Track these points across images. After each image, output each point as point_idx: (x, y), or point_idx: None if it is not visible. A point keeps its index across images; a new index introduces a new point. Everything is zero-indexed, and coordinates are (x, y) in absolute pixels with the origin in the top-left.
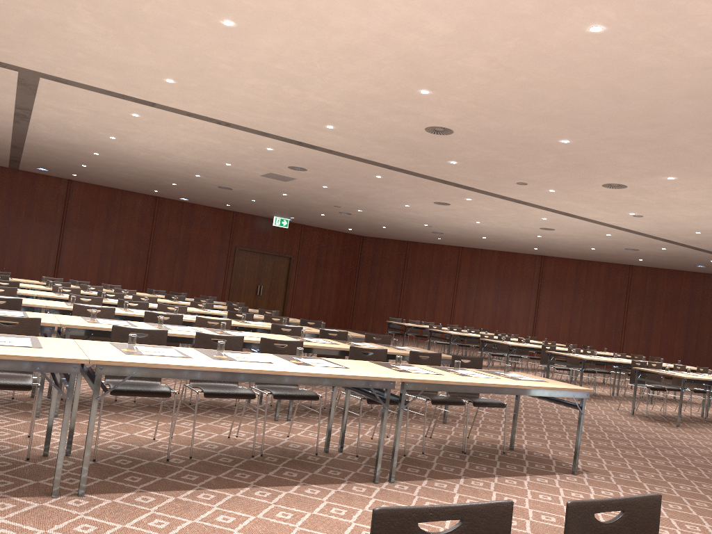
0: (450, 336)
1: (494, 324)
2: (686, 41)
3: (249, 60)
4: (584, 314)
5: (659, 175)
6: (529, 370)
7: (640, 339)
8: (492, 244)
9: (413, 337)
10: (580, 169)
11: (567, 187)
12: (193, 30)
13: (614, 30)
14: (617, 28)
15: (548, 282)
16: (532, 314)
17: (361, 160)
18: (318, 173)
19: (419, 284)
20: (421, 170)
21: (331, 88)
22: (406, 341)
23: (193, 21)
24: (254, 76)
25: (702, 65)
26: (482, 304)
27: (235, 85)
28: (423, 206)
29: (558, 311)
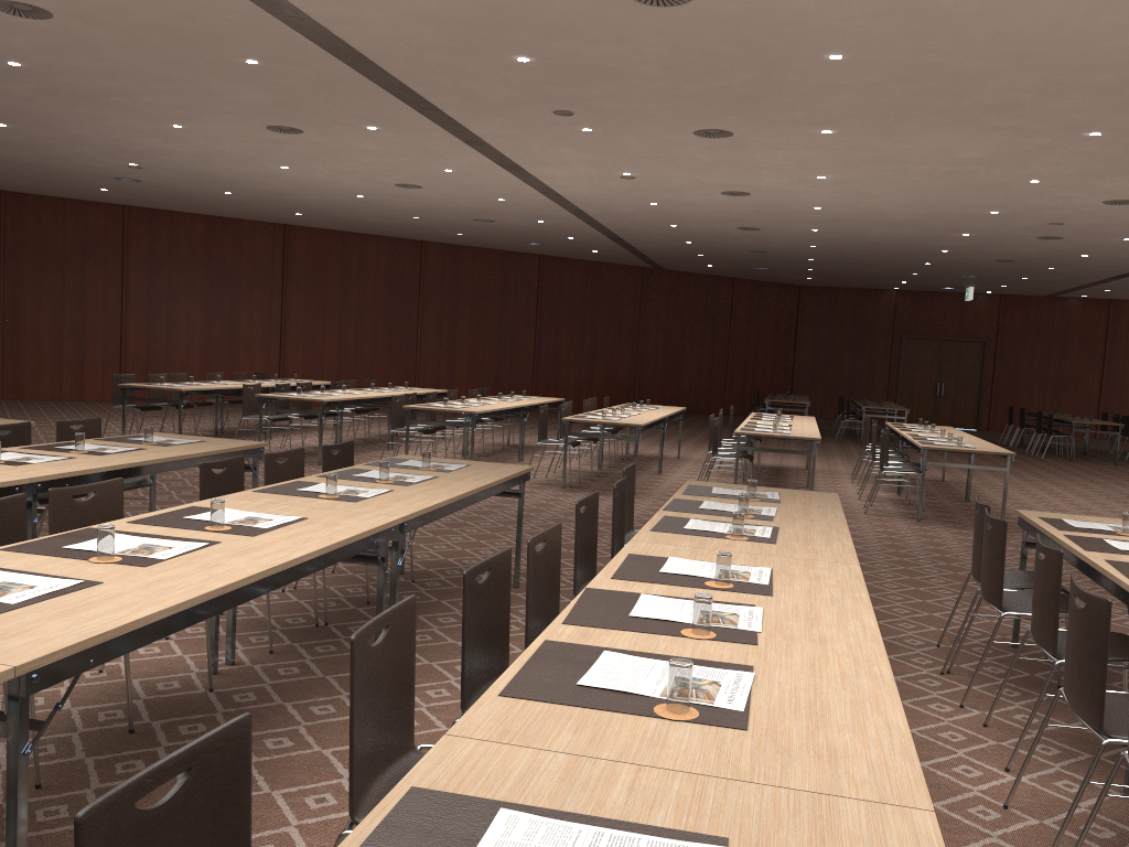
0: (321, 405)
1: (209, 355)
2: None
3: None
4: (360, 326)
5: (822, 126)
6: (395, 443)
7: (442, 359)
8: (218, 204)
9: (41, 398)
10: (732, 103)
11: (629, 127)
12: None
13: None
14: None
15: (299, 273)
16: (277, 332)
17: (294, 22)
18: (73, 31)
19: (41, 285)
20: (407, 63)
21: None
22: (63, 412)
23: None
24: None
25: None
26: (182, 320)
27: None
28: (223, 130)
29: (320, 323)
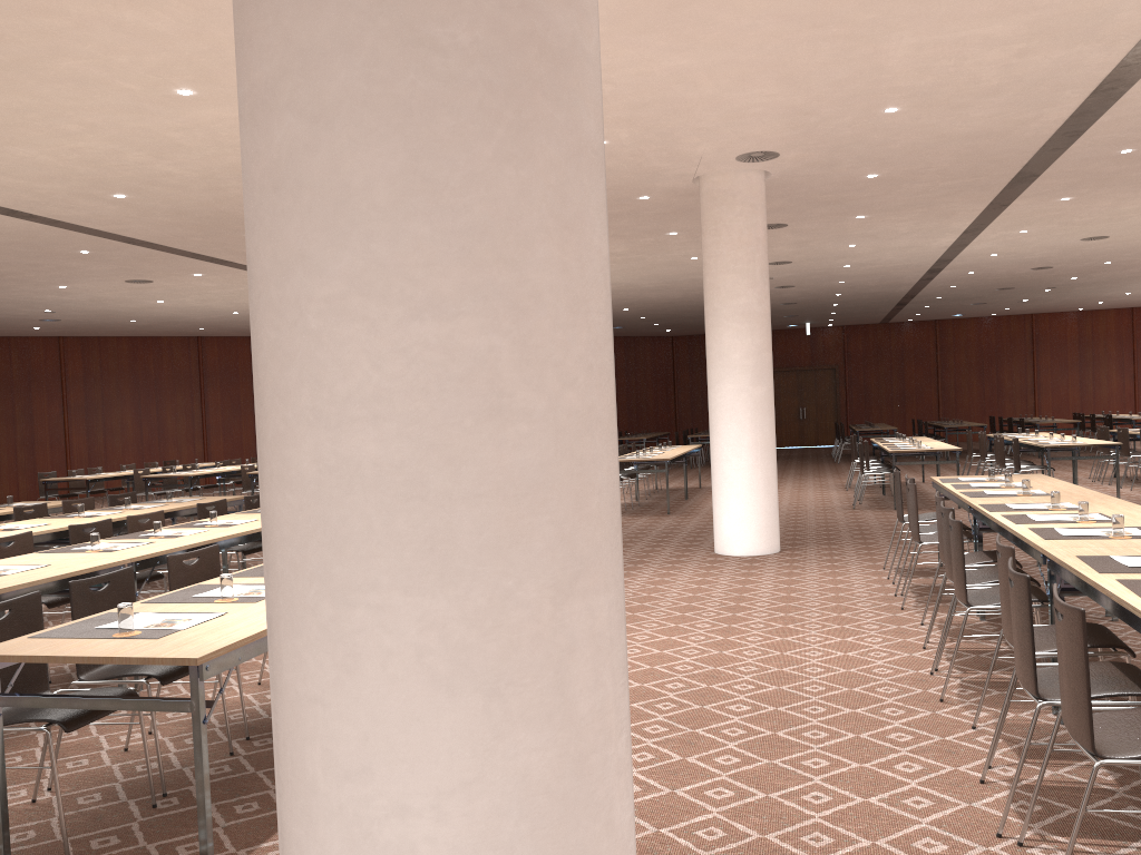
0: (189, 479)
1: (142, 452)
2: (655, 156)
3: (135, 125)
4: None
5: None
6: None
7: None
8: (132, 328)
9: (2, 501)
10: None
11: None
12: (105, 90)
13: (612, 144)
14: (616, 144)
15: (214, 375)
16: (200, 426)
17: (94, 233)
18: None
19: None
20: (184, 243)
21: (213, 159)
22: None
23: (128, 83)
24: (102, 140)
25: (646, 170)
26: (117, 425)
27: (41, 145)
28: (97, 285)
29: (236, 414)
